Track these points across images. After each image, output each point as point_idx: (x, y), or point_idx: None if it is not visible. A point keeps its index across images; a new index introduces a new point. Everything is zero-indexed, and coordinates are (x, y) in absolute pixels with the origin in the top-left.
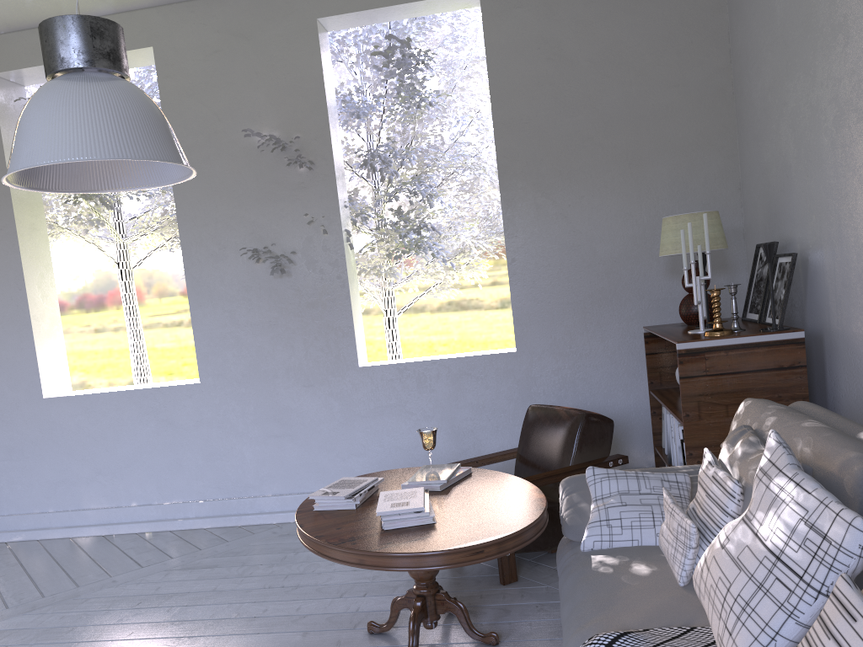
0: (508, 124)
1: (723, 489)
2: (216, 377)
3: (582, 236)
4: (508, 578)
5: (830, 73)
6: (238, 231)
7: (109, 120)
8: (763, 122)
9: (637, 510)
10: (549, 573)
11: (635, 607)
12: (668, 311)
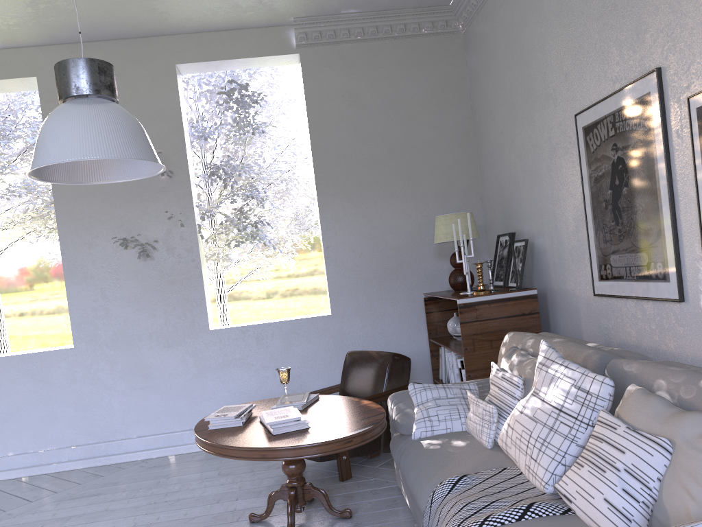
0: (322, 148)
1: (511, 383)
2: (88, 342)
3: (377, 230)
4: (345, 476)
5: (545, 124)
6: (109, 224)
7: (117, 131)
8: (497, 154)
9: (448, 409)
10: (373, 470)
11: (464, 463)
12: (437, 283)
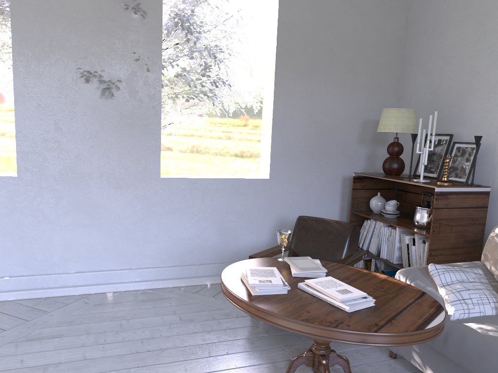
0: (287, 25)
1: None
2: (34, 173)
3: (318, 110)
4: None
5: None
6: (71, 52)
7: None
8: (439, 64)
9: (477, 293)
10: None
11: None
12: (355, 164)
